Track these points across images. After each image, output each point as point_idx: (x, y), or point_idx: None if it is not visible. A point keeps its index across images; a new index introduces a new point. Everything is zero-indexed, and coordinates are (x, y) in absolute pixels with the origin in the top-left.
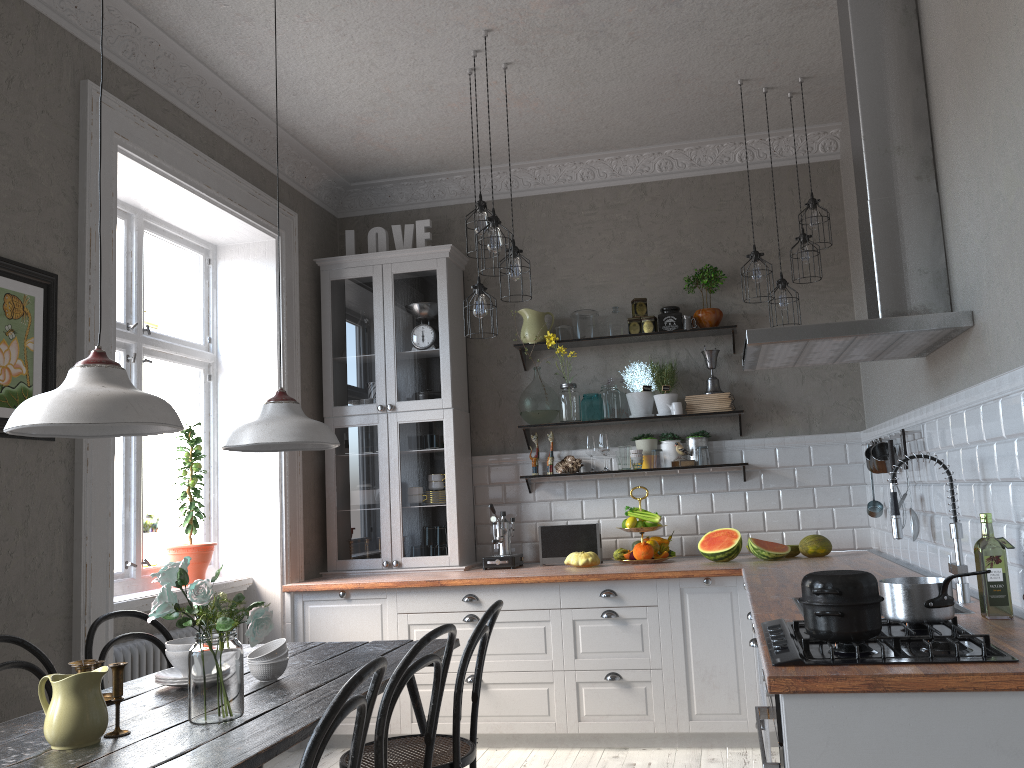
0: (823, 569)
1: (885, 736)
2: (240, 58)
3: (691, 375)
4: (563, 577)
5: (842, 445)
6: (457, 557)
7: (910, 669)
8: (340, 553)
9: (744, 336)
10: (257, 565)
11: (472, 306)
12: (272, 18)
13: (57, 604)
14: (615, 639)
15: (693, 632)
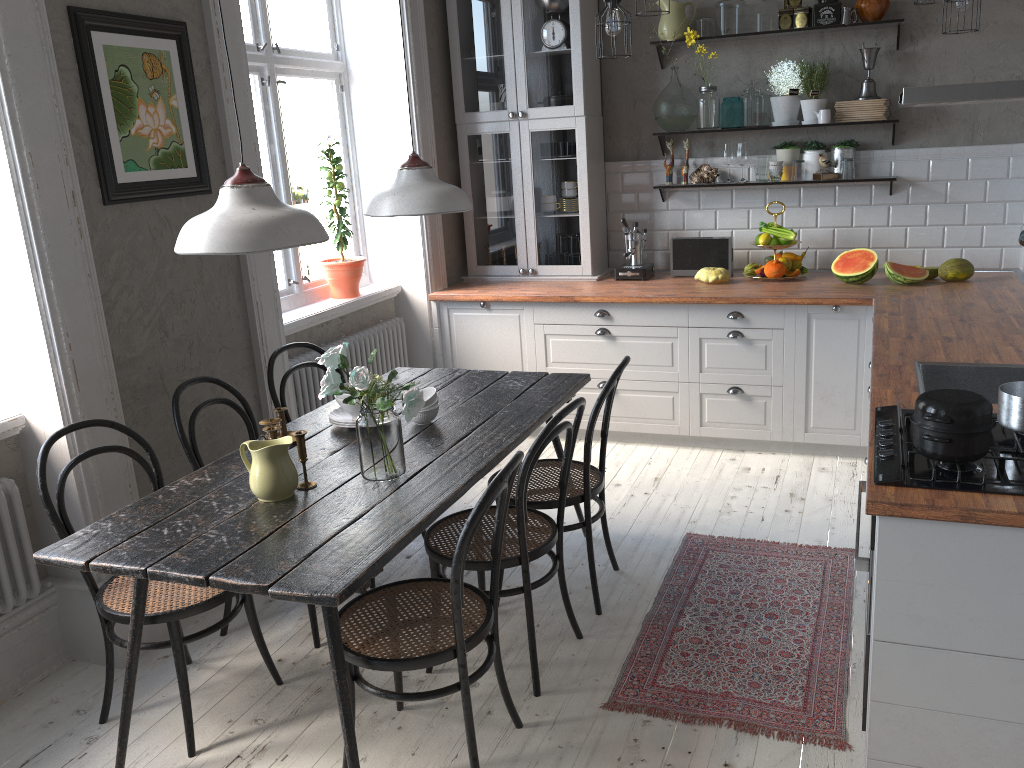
0: (957, 307)
1: (969, 558)
2: None
3: (845, 75)
4: (692, 299)
5: (1006, 158)
6: (590, 268)
7: (1006, 503)
8: (479, 259)
9: (911, 29)
10: (404, 274)
11: None
12: None
13: (238, 339)
14: (739, 357)
15: (816, 355)
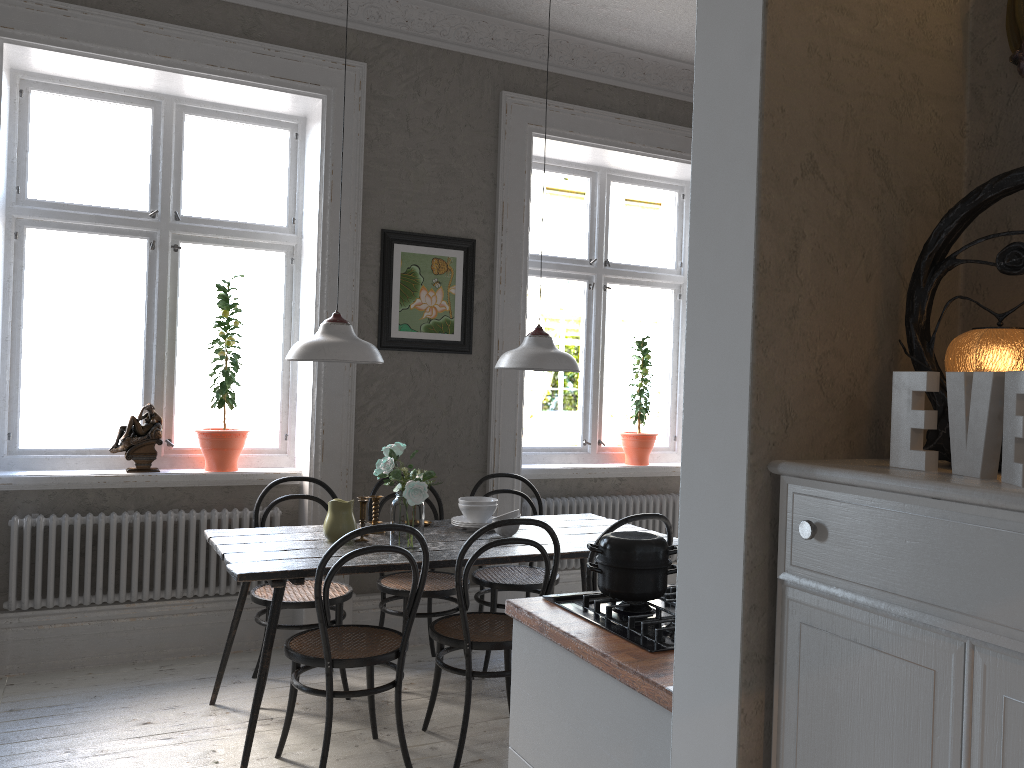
0: None
1: (547, 675)
2: (627, 32)
3: None
4: None
5: None
6: None
7: (577, 627)
8: None
9: None
10: None
11: None
12: (614, 1)
13: (473, 462)
14: None
15: None
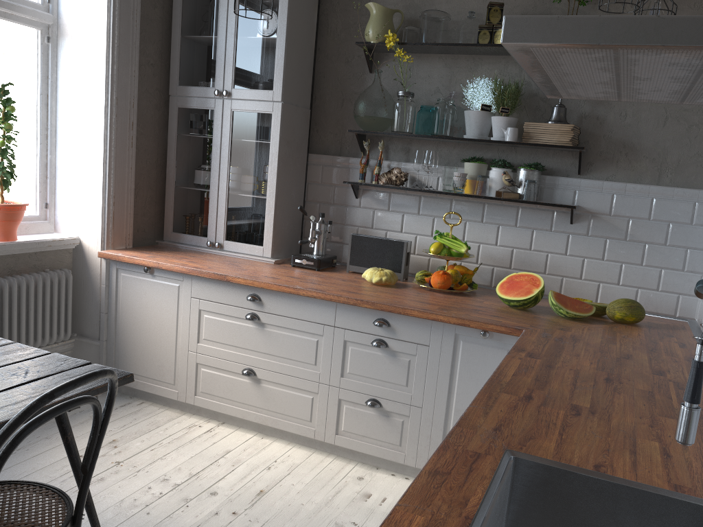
0: (611, 359)
1: None
2: None
3: (539, 100)
4: (338, 298)
5: (691, 203)
6: (270, 250)
7: None
8: (175, 226)
9: None
10: (83, 228)
11: None
12: None
13: None
14: (381, 368)
15: (460, 381)
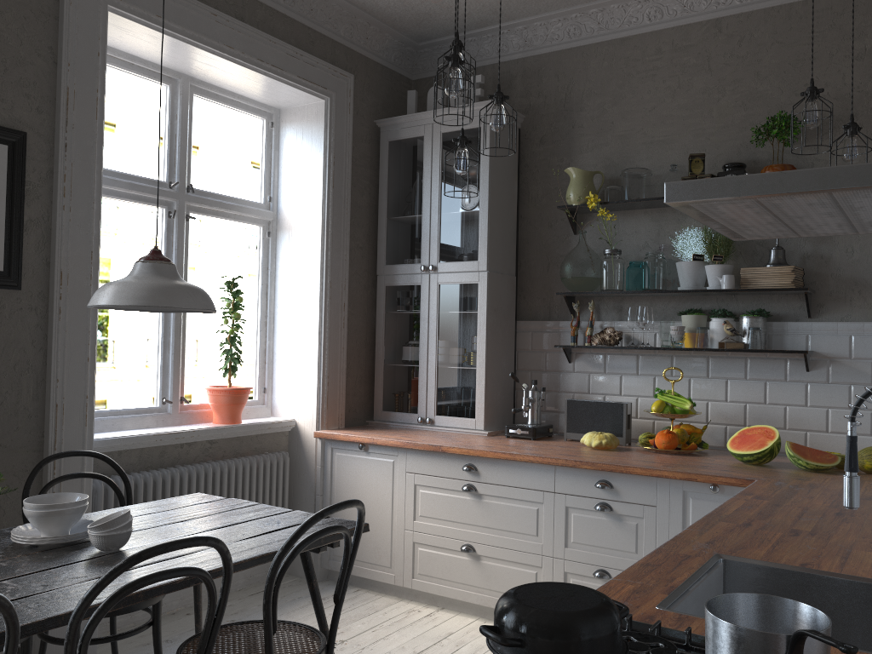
0: None
1: None
2: None
3: (755, 244)
4: (556, 460)
5: None
6: (483, 422)
7: None
8: (384, 405)
9: None
10: (299, 409)
11: (528, 166)
12: None
13: (24, 439)
14: (607, 535)
15: None
